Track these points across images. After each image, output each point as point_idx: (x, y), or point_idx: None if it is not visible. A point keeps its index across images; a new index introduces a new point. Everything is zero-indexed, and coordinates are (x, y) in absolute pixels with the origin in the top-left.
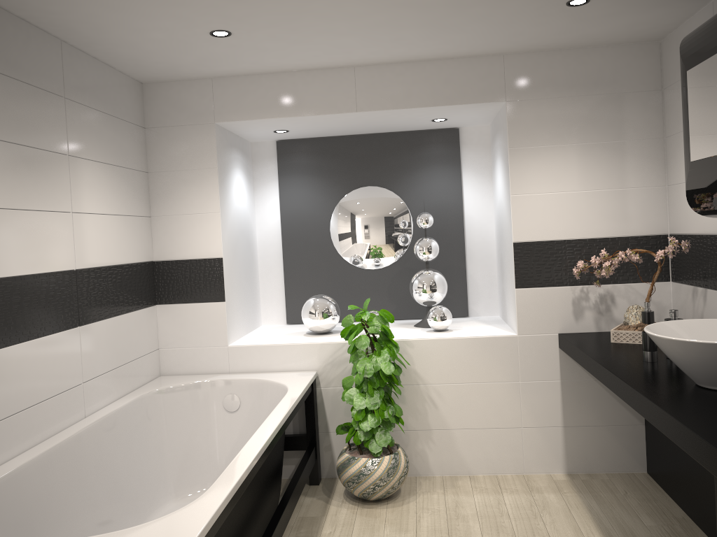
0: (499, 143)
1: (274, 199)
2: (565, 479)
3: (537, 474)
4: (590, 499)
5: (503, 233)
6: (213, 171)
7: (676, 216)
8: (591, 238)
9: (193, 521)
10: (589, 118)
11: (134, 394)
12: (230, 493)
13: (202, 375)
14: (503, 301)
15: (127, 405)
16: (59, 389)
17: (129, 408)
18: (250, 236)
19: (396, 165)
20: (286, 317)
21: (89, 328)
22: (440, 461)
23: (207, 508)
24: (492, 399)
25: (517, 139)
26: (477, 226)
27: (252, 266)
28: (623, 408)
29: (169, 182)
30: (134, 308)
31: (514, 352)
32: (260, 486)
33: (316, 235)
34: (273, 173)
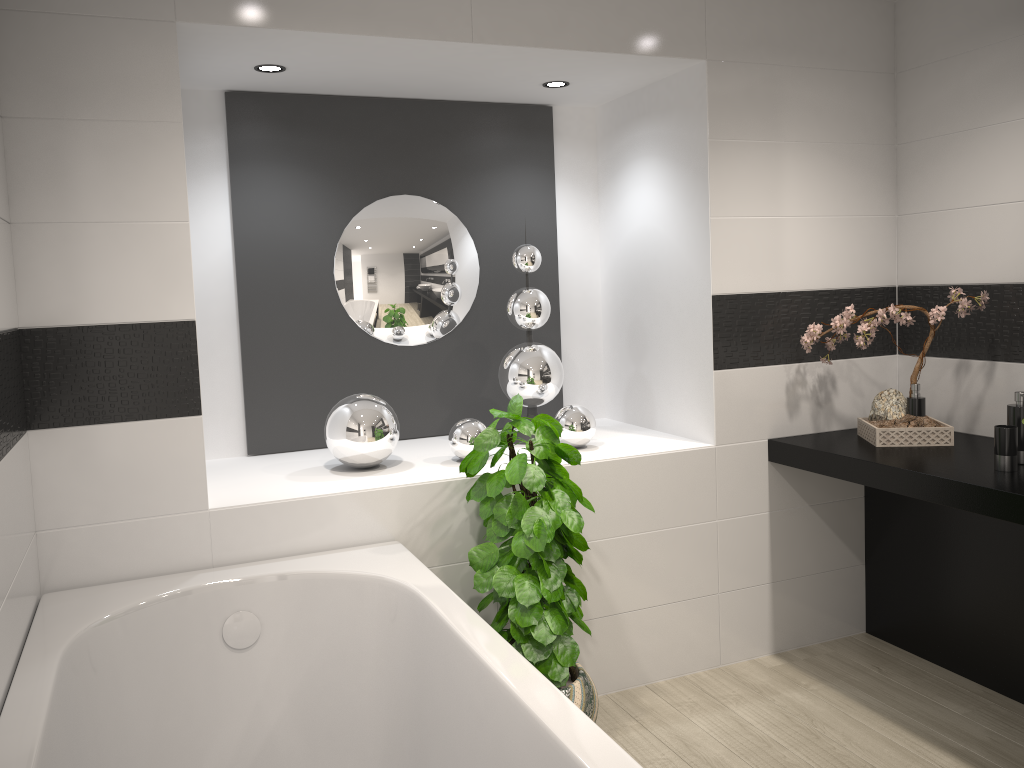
0: (654, 134)
1: (220, 209)
2: (781, 663)
3: (736, 663)
4: (850, 689)
5: (656, 282)
6: (174, 130)
7: (918, 259)
8: (810, 291)
9: None
10: (812, 104)
11: (42, 648)
12: None
13: (156, 580)
14: (634, 393)
15: (57, 681)
16: None
17: (60, 689)
18: None
19: (453, 160)
20: (244, 443)
21: None
22: (602, 670)
23: None
24: (680, 554)
25: (720, 125)
26: (575, 272)
27: None
28: (842, 544)
29: (62, 144)
30: (12, 441)
31: (710, 473)
32: None
33: (308, 282)
34: (217, 155)
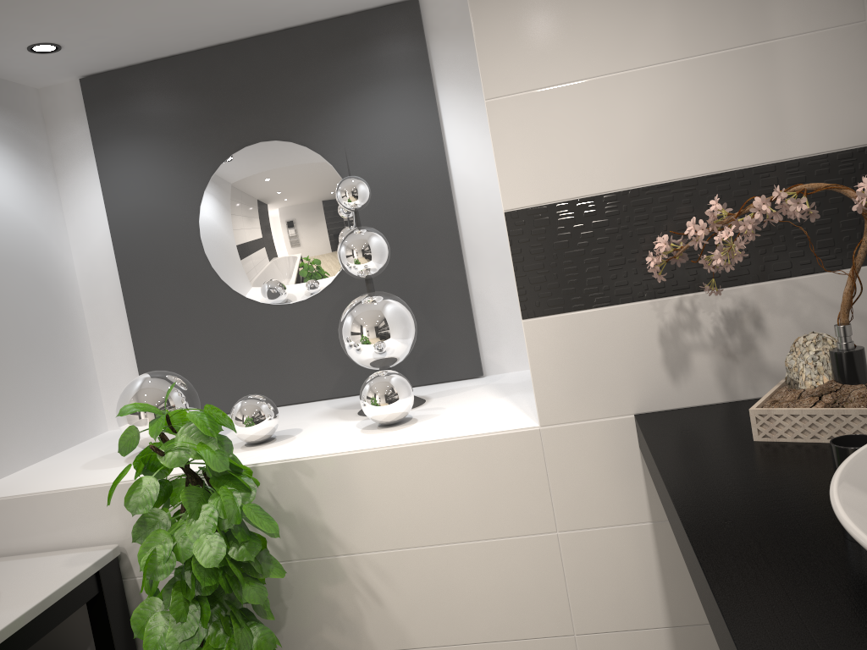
0: None
1: (96, 192)
2: None
3: None
4: None
5: None
6: None
7: None
8: (689, 179)
9: None
10: None
11: None
12: None
13: None
14: None
15: None
16: None
17: None
18: (45, 268)
19: (306, 93)
20: None
21: None
22: None
23: None
24: (501, 577)
25: None
26: (479, 194)
27: (58, 324)
28: None
29: None
30: None
31: (537, 466)
32: None
33: (178, 250)
34: (85, 141)
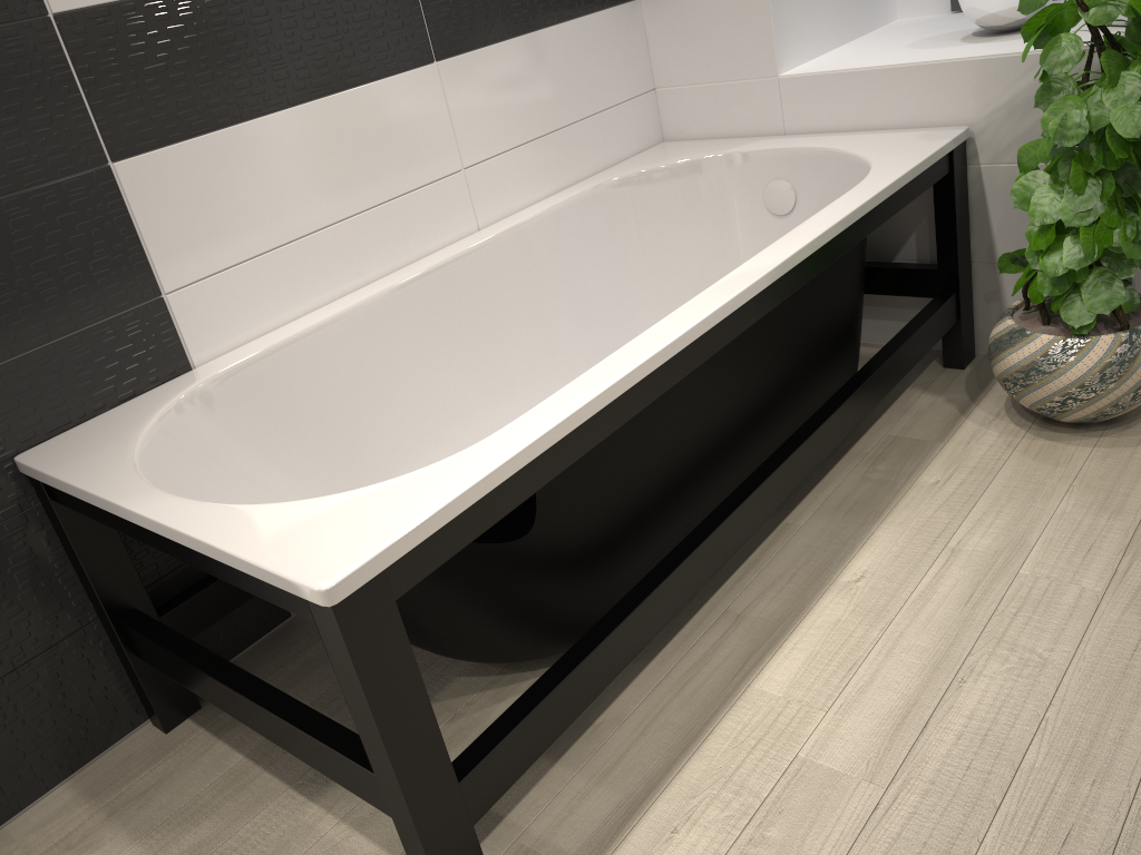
0: None
1: None
2: None
3: None
4: None
5: None
6: None
7: None
8: None
9: (403, 511)
10: None
11: (589, 182)
12: (531, 447)
13: (731, 141)
14: None
15: (564, 205)
16: (405, 186)
17: (568, 212)
18: None
19: None
20: None
21: (462, 65)
22: None
23: (453, 483)
24: None
25: None
26: None
27: None
28: None
29: None
30: (580, 12)
31: None
32: (753, 389)
33: None
34: None
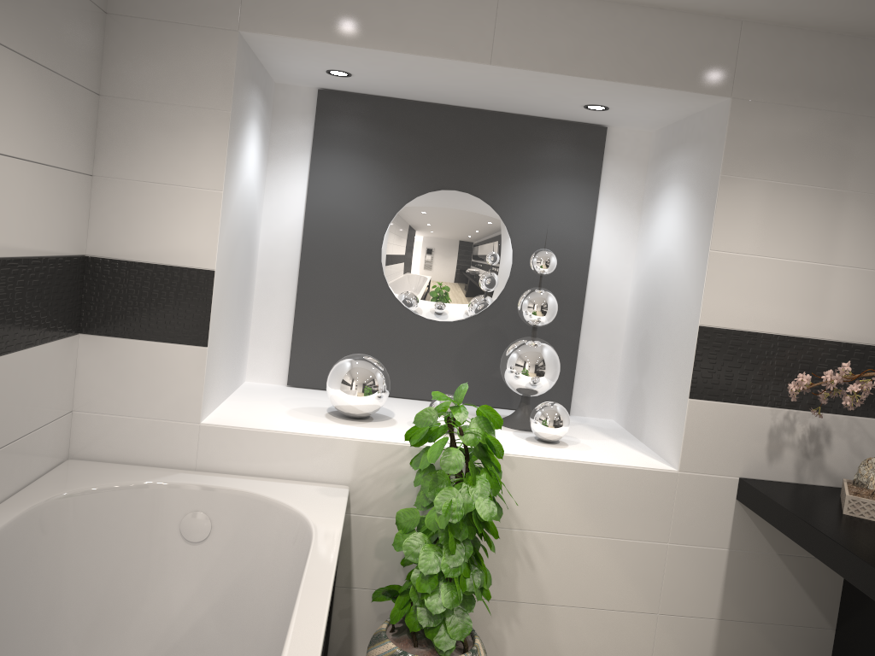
0: (685, 163)
1: (299, 183)
2: None
3: None
4: None
5: (664, 303)
6: (223, 117)
7: None
8: (815, 339)
9: None
10: (849, 151)
11: (19, 501)
12: None
13: (147, 469)
14: (634, 403)
15: (4, 529)
16: None
17: (5, 536)
18: (252, 237)
19: (503, 165)
20: (287, 375)
21: None
22: (523, 652)
23: None
24: (621, 566)
25: (736, 162)
26: (605, 281)
27: (248, 285)
28: (810, 602)
29: (138, 120)
30: (40, 340)
31: (668, 496)
32: None
33: (359, 252)
34: (304, 140)
